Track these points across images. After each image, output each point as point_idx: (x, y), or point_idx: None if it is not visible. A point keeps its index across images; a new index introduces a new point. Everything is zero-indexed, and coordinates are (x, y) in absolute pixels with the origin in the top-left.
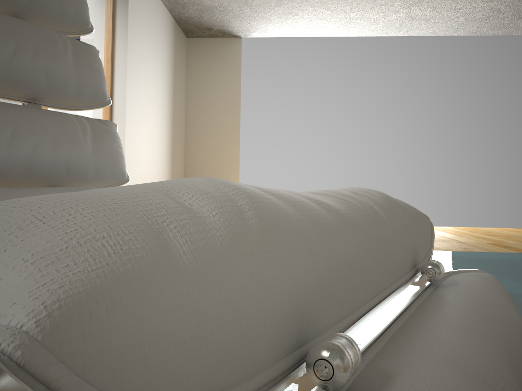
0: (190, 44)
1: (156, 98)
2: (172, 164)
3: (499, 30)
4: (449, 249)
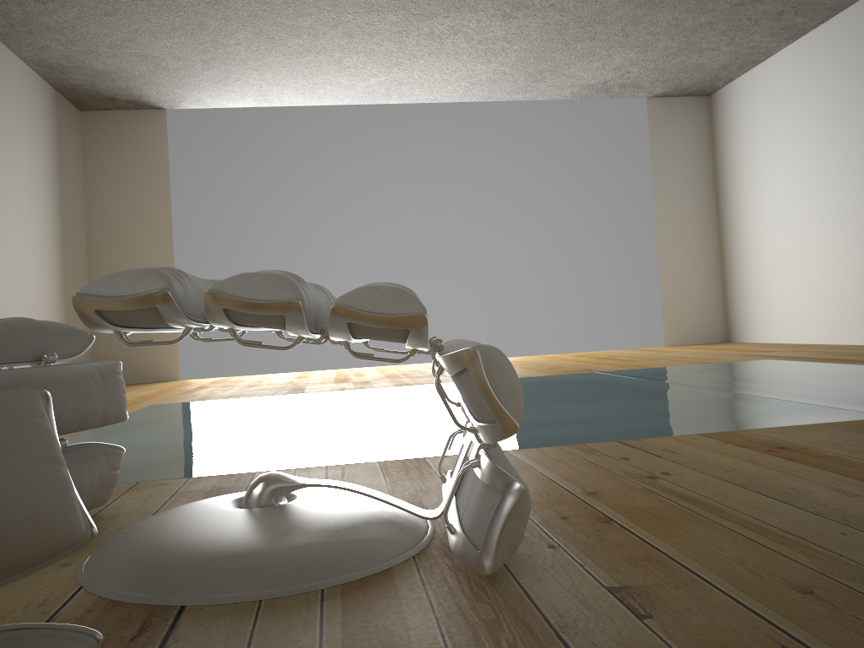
0: (86, 121)
1: (27, 207)
2: (65, 302)
3: (518, 95)
4: (417, 384)
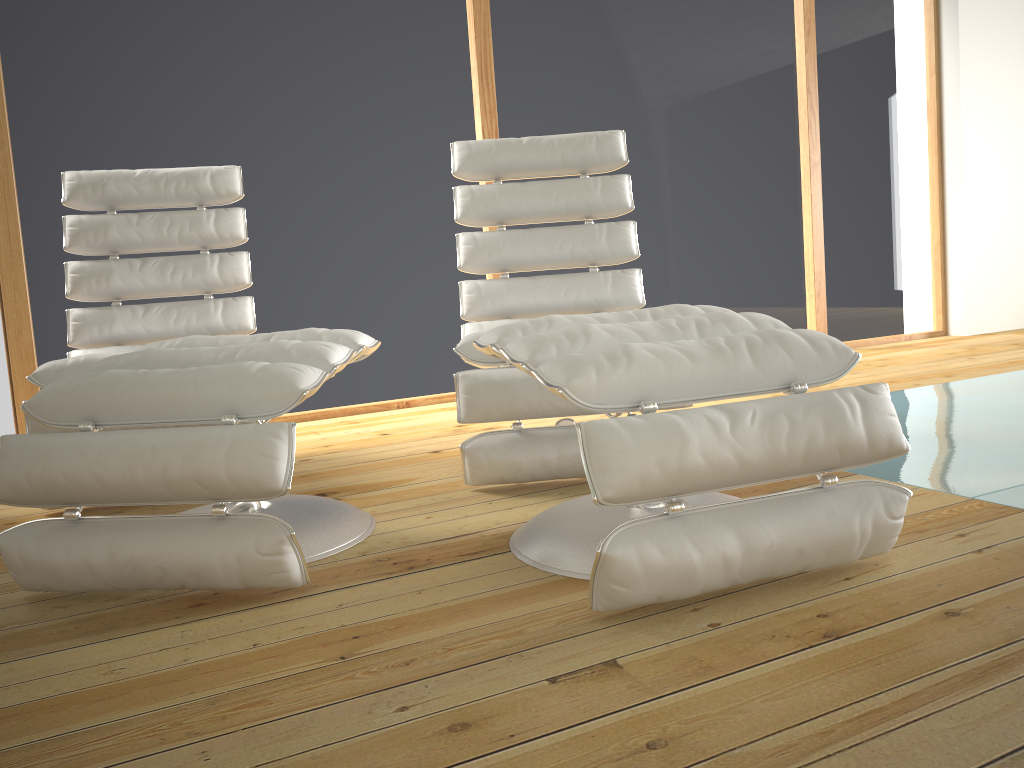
0: None
1: None
2: None
3: None
4: None
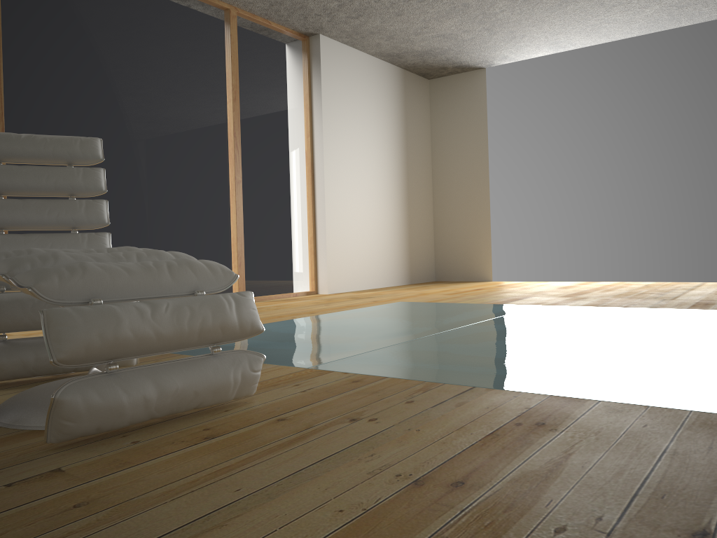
0: (432, 86)
1: (373, 157)
2: (408, 221)
3: None
4: (605, 305)
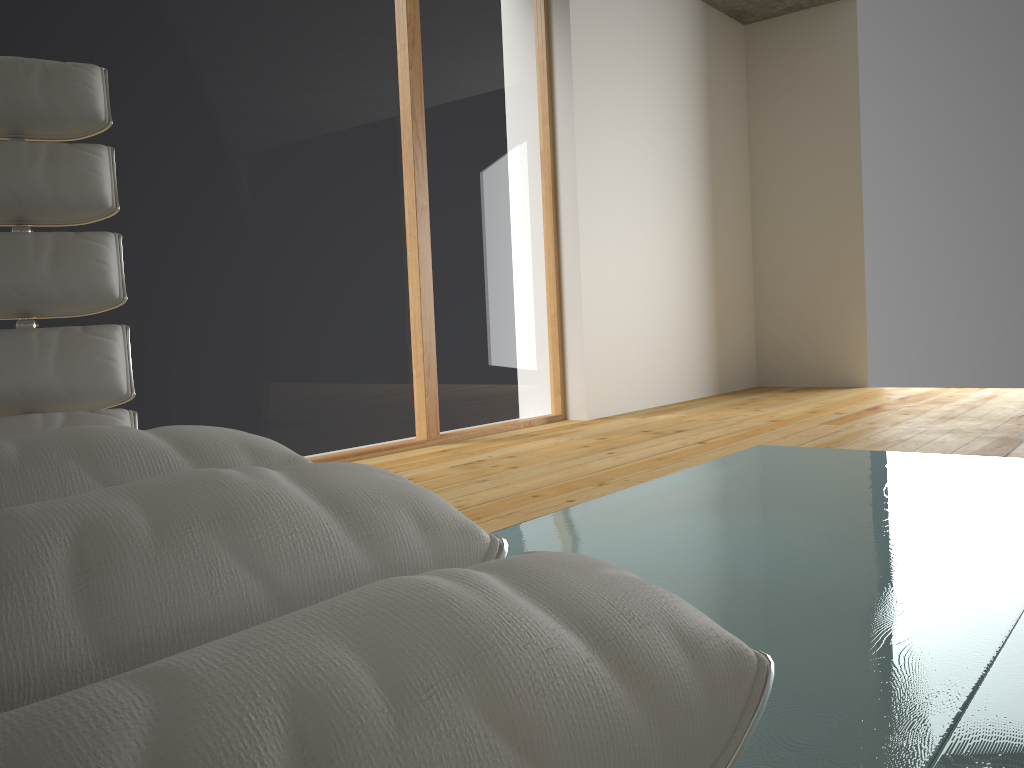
0: (751, 37)
1: (658, 164)
2: (714, 281)
3: None
4: None
